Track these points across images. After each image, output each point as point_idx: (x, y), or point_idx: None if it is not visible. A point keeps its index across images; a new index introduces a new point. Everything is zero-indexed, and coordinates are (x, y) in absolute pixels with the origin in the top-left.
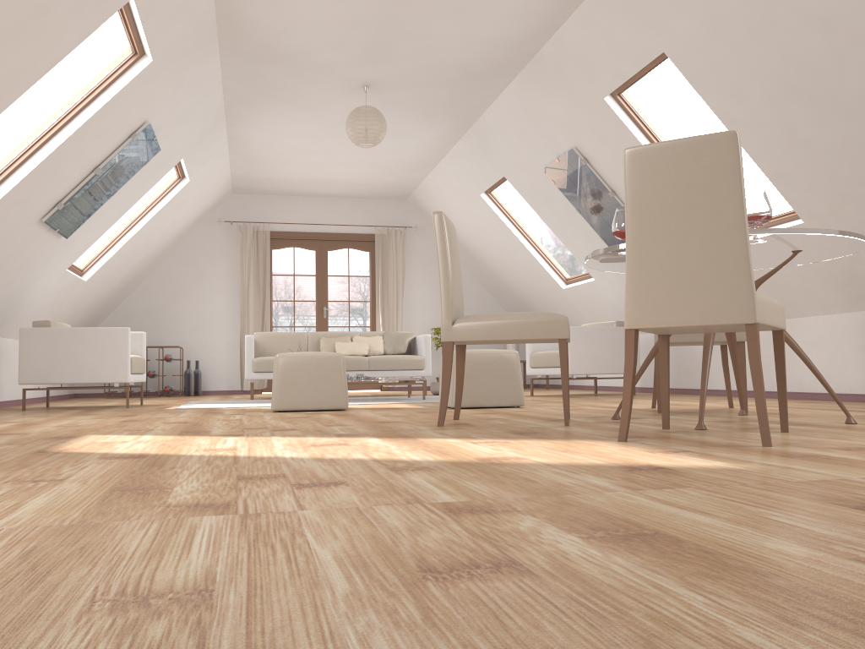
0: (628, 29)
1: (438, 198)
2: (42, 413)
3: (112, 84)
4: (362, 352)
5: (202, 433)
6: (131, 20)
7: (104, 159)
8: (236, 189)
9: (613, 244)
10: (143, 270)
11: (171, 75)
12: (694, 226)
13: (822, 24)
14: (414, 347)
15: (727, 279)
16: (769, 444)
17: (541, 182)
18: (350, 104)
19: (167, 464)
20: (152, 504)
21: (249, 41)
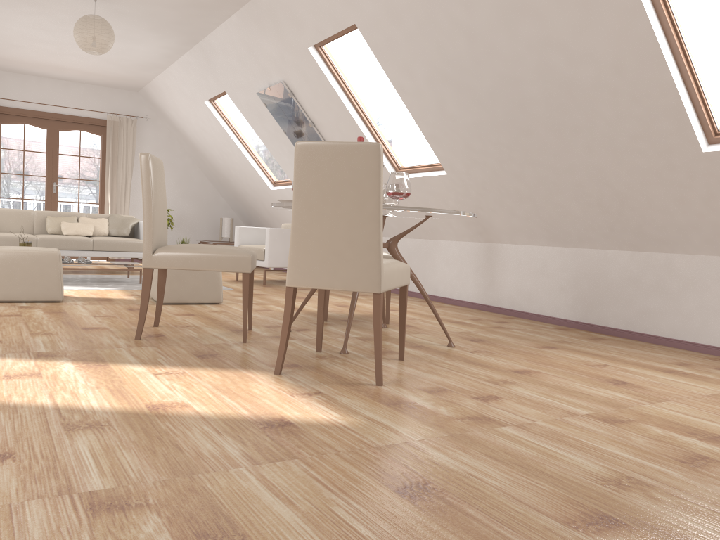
0: None
1: (168, 96)
2: None
3: None
4: (87, 233)
5: None
6: None
7: None
8: None
9: None
10: None
11: None
12: (344, 213)
13: (468, 34)
14: (137, 231)
15: (364, 257)
16: (381, 384)
17: (255, 102)
18: (81, 8)
19: None
20: None
21: None
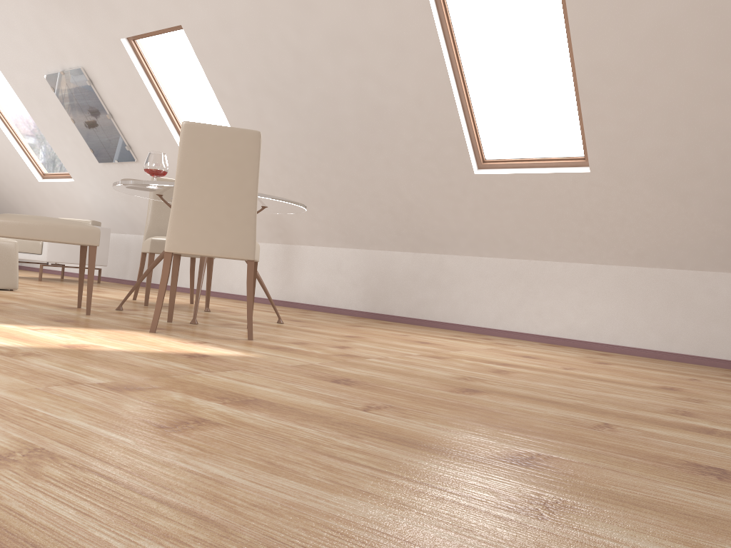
0: None
1: None
2: None
3: None
4: None
5: None
6: None
7: None
8: None
9: (101, 156)
10: None
11: None
12: (225, 188)
13: (296, 54)
14: None
15: (241, 228)
16: (252, 338)
17: (39, 85)
18: None
19: None
20: None
21: None
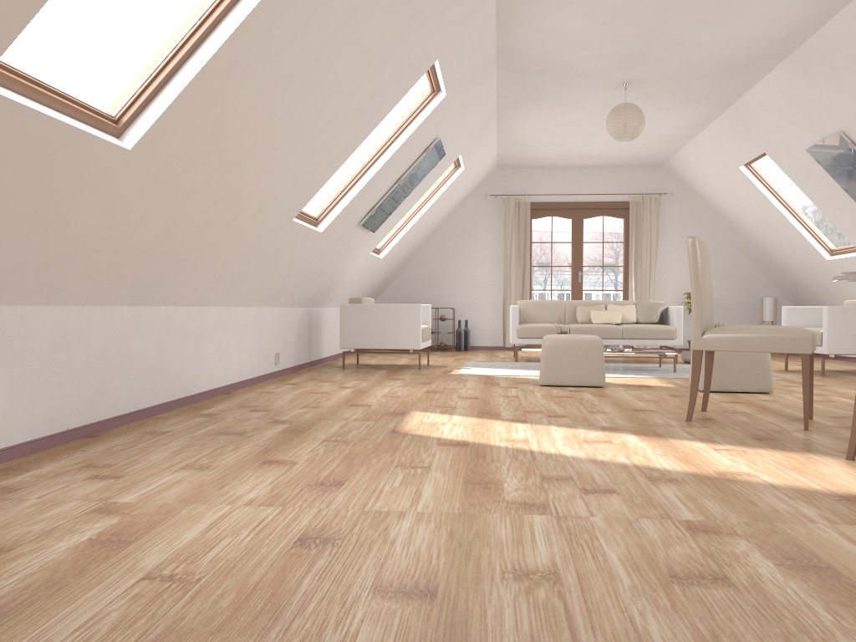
0: None
1: (695, 167)
2: (360, 374)
3: (415, 117)
4: (616, 321)
5: (494, 415)
6: (433, 71)
7: (404, 171)
8: (500, 166)
9: None
10: (422, 242)
11: (458, 100)
12: None
13: None
14: (666, 316)
15: None
16: None
17: (803, 160)
18: (610, 98)
19: (487, 456)
20: (496, 499)
21: (522, 62)
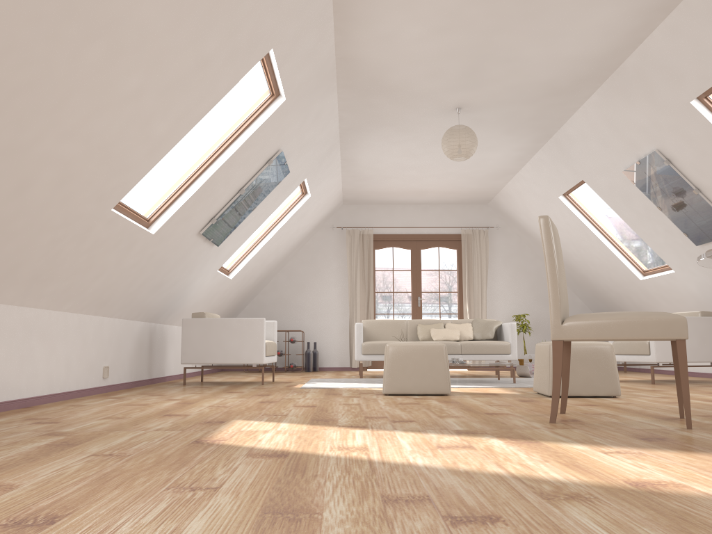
0: None
1: (518, 201)
2: (198, 389)
3: (254, 120)
4: (454, 338)
5: (330, 421)
6: (270, 67)
7: (247, 181)
8: (345, 201)
9: (696, 238)
10: (273, 269)
11: (299, 111)
12: None
13: None
14: (500, 333)
15: None
16: None
17: (620, 183)
18: (444, 125)
19: (309, 469)
20: None
21: (361, 78)
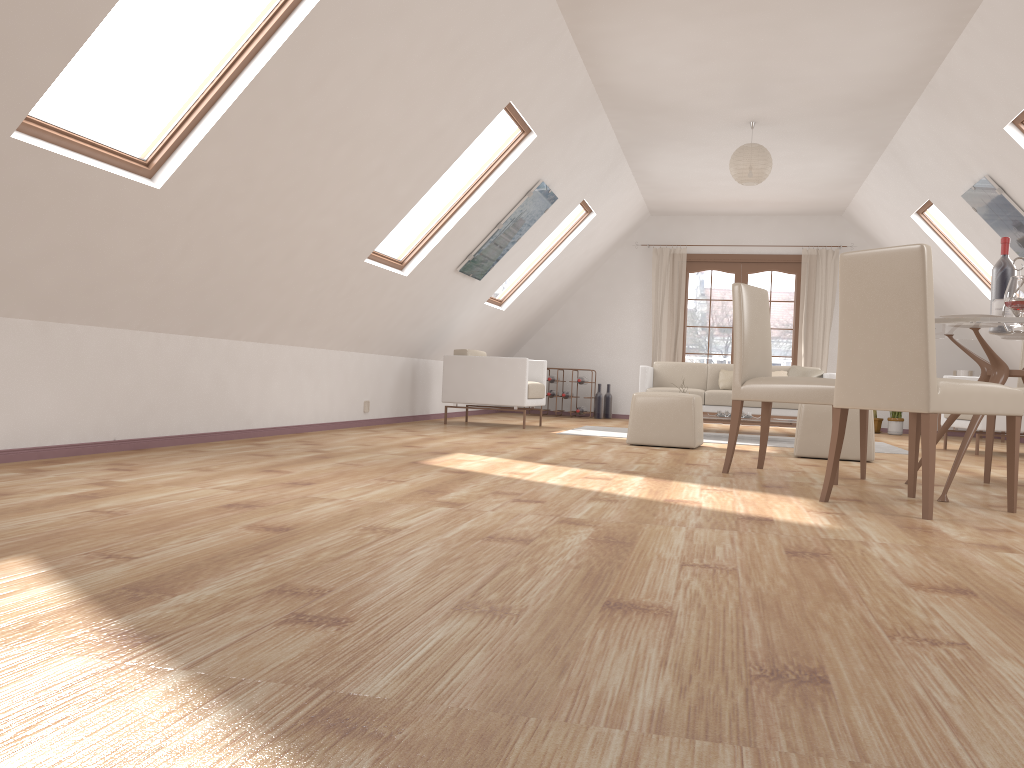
0: (1007, 62)
1: (872, 216)
2: (454, 428)
3: (505, 159)
4: None
5: (533, 459)
6: (514, 112)
7: (505, 215)
8: (653, 212)
9: None
10: (561, 296)
11: (557, 141)
12: (888, 324)
13: None
14: None
15: (910, 373)
16: (927, 517)
17: (964, 208)
18: (743, 137)
19: (471, 479)
20: (428, 499)
21: (628, 100)
